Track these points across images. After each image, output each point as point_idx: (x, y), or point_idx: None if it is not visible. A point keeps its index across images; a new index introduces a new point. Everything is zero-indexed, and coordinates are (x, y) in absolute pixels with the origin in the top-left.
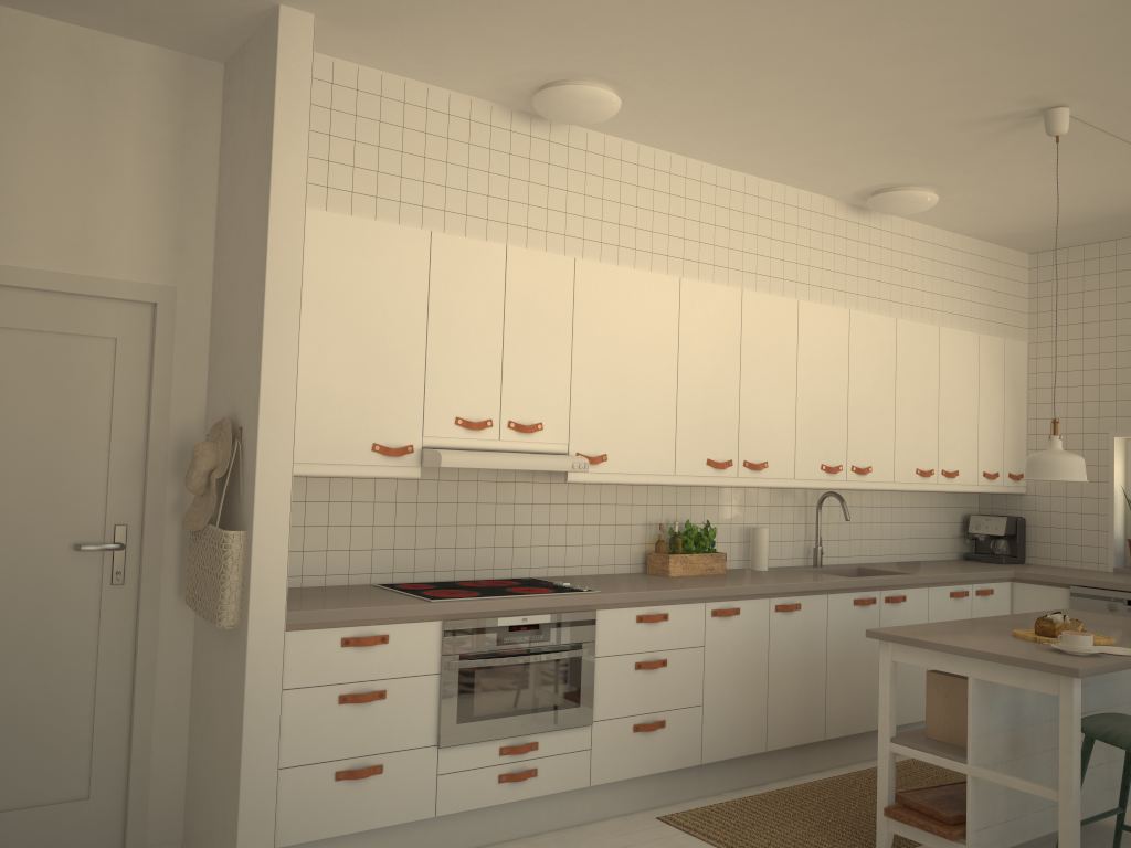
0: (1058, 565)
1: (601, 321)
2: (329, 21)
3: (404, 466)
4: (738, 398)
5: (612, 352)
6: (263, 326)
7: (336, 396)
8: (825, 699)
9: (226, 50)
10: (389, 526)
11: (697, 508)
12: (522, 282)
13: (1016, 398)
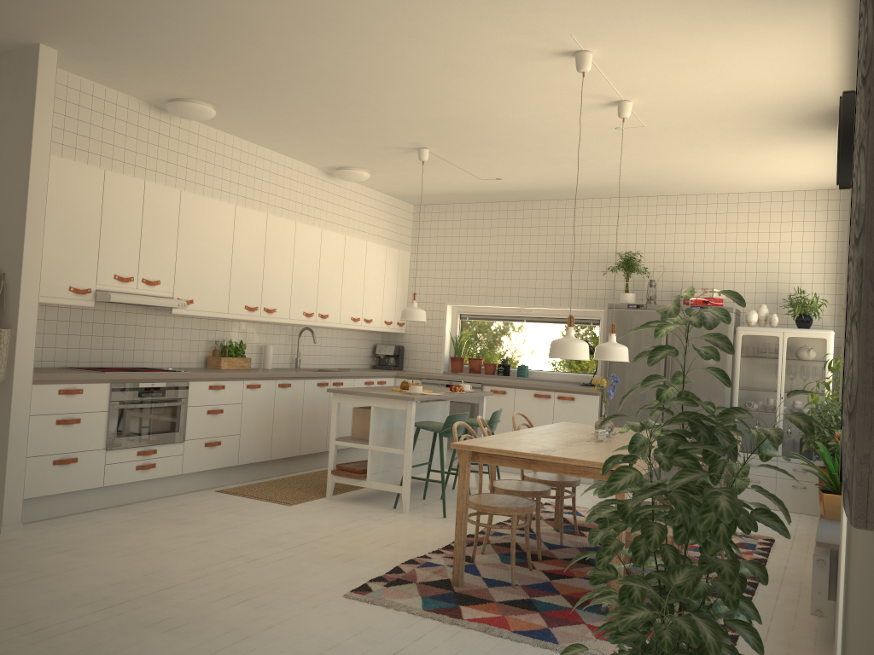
0: (418, 371)
1: (193, 226)
2: (65, 54)
3: (86, 300)
4: (262, 273)
5: (198, 244)
6: (26, 219)
7: (50, 259)
8: (301, 434)
9: None
10: (65, 334)
11: (235, 333)
12: (153, 202)
13: (403, 282)
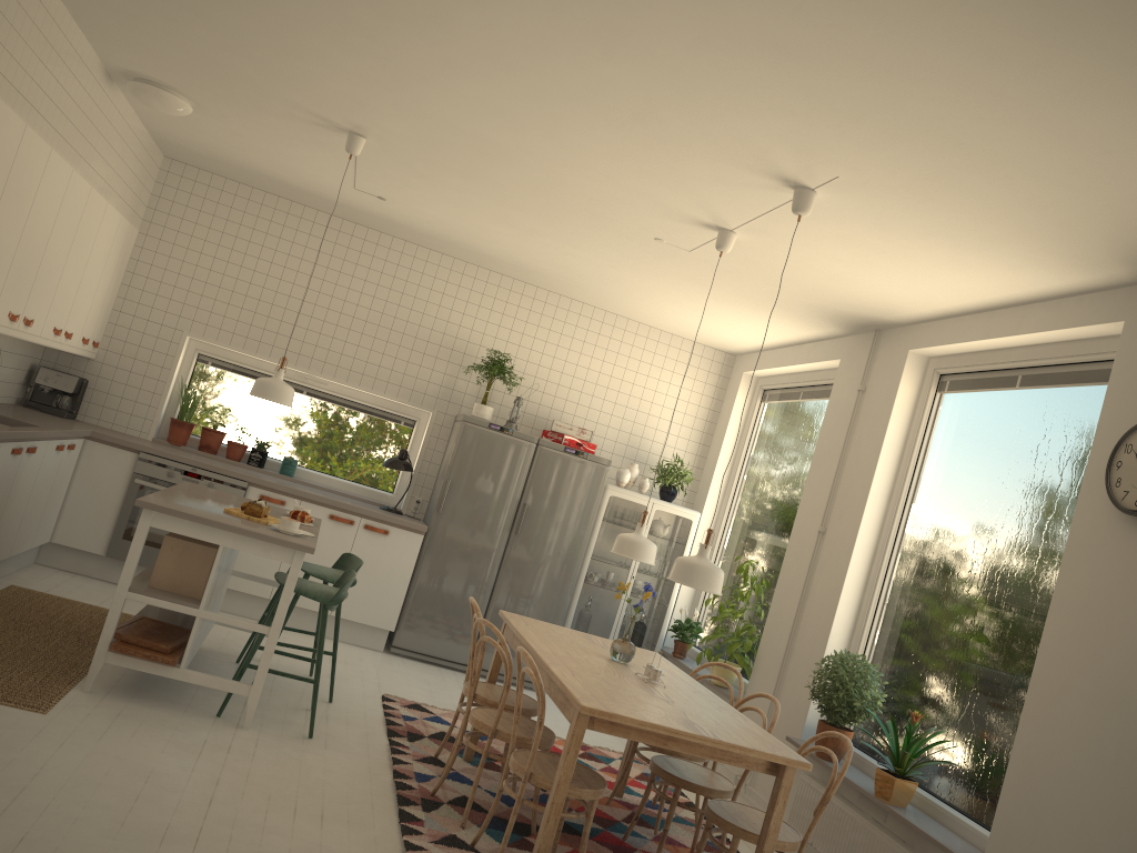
0: (105, 427)
1: None
2: None
3: None
4: None
5: None
6: None
7: None
8: None
9: None
10: None
11: None
12: None
13: (119, 277)
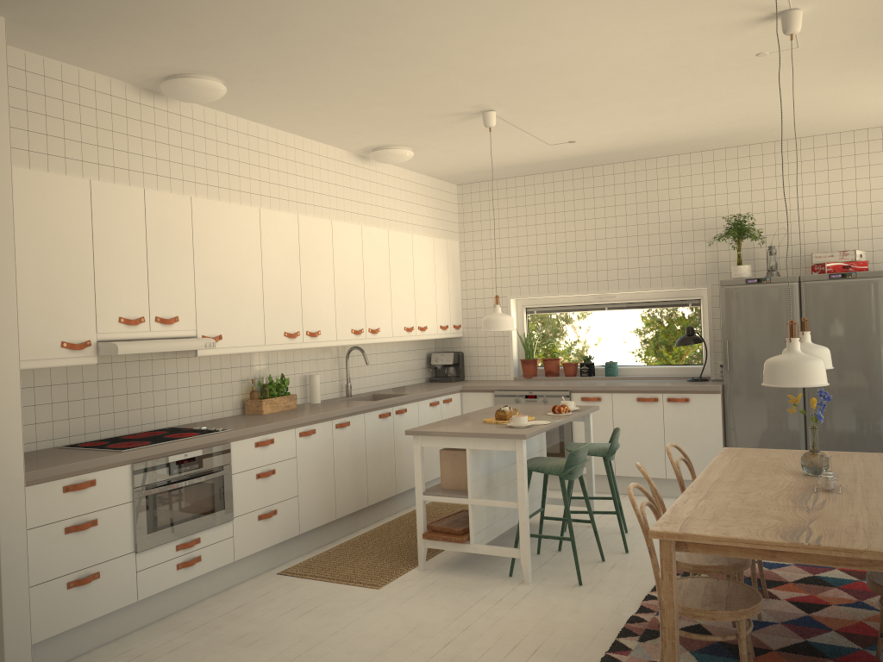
0: (483, 379)
1: (211, 241)
2: (15, 23)
3: (85, 356)
4: (300, 289)
5: (220, 263)
6: None
7: (31, 308)
8: (367, 480)
9: None
10: (64, 402)
11: (273, 366)
12: (157, 215)
13: (455, 277)
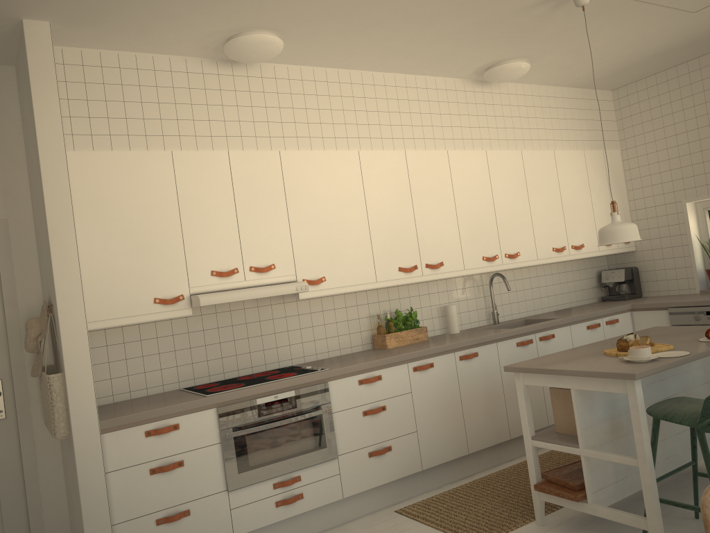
0: (664, 295)
1: (305, 189)
2: (62, 24)
3: (179, 309)
4: (414, 223)
5: (317, 208)
6: (48, 235)
7: (122, 272)
8: (506, 412)
9: (10, 56)
10: (186, 348)
11: (404, 300)
12: (244, 173)
13: (618, 188)
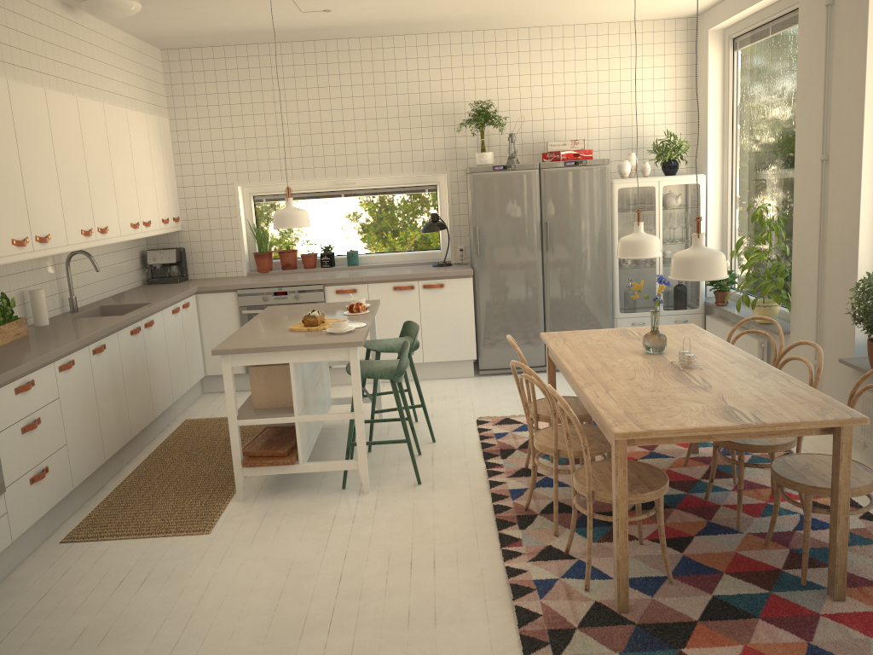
0: (211, 277)
1: None
2: None
3: None
4: (22, 181)
5: None
6: None
7: None
8: (128, 409)
9: None
10: None
11: None
12: None
13: (169, 161)
